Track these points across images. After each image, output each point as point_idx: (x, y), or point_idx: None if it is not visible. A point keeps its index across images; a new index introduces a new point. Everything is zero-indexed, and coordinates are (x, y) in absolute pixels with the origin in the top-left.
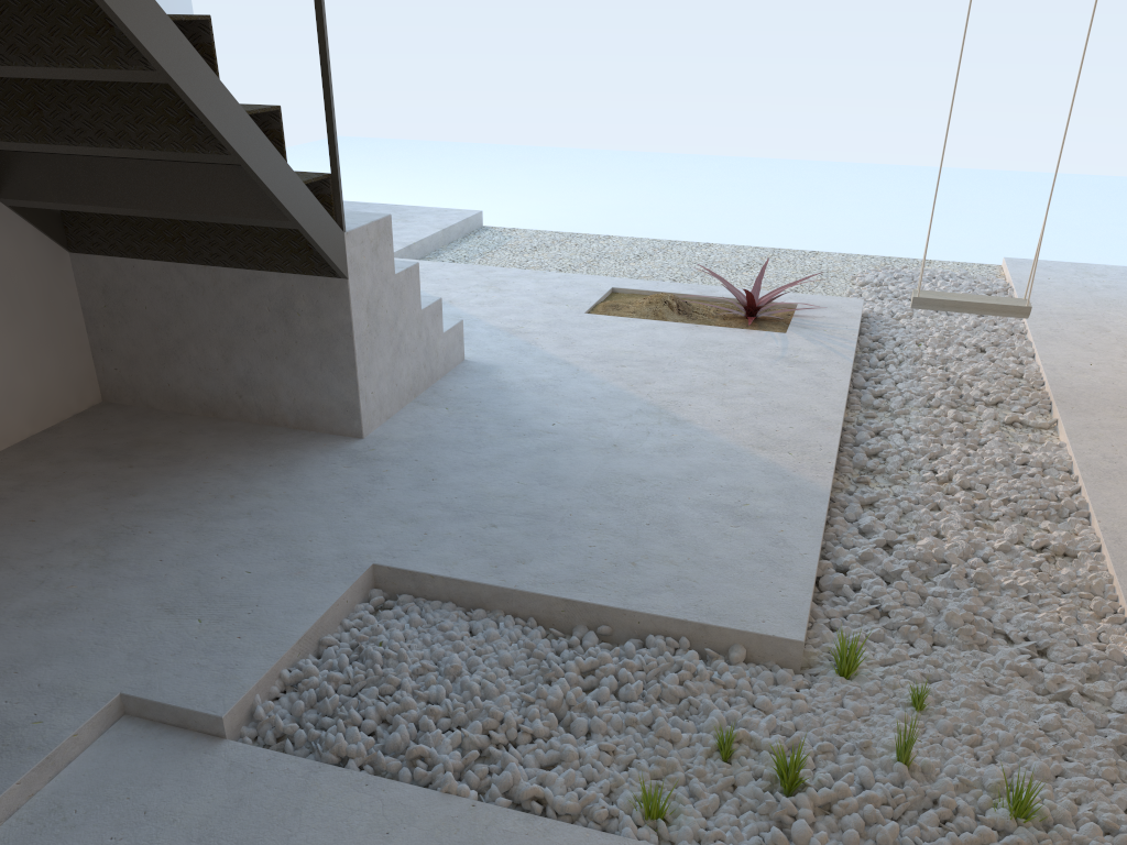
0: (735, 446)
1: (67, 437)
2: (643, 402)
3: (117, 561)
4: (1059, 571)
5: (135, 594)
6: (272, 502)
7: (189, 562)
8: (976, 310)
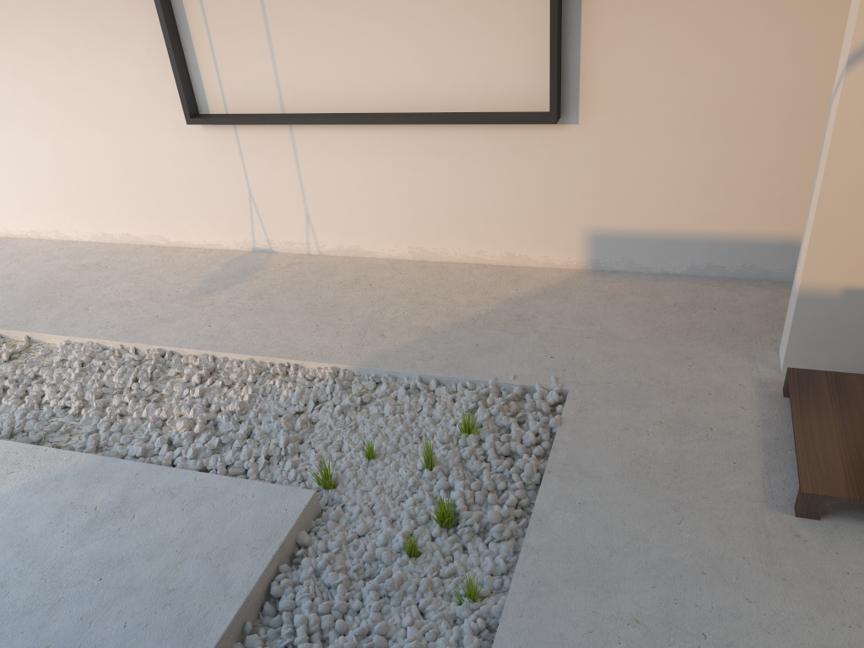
0: None
1: None
2: None
3: None
4: (231, 378)
5: None
6: None
7: None
8: None
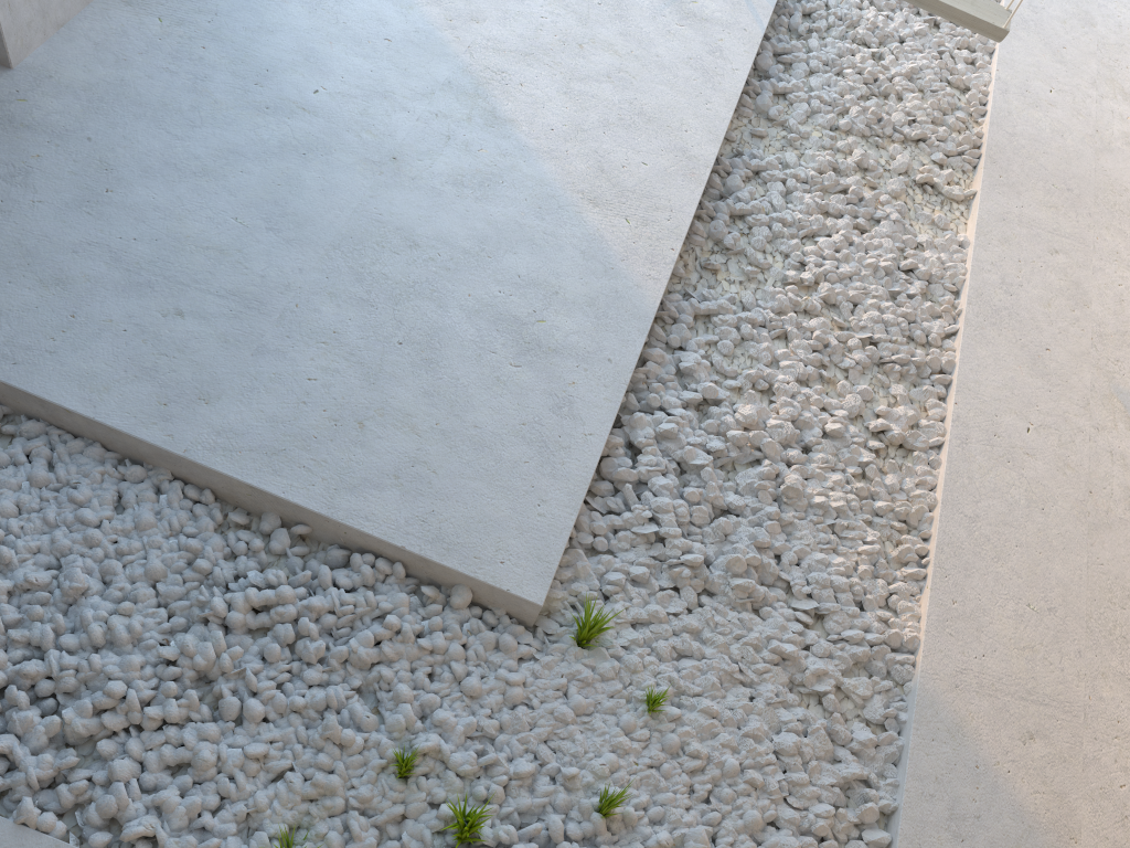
0: (560, 191)
1: None
2: (458, 64)
3: None
4: (884, 477)
5: None
6: None
7: None
8: (940, 14)
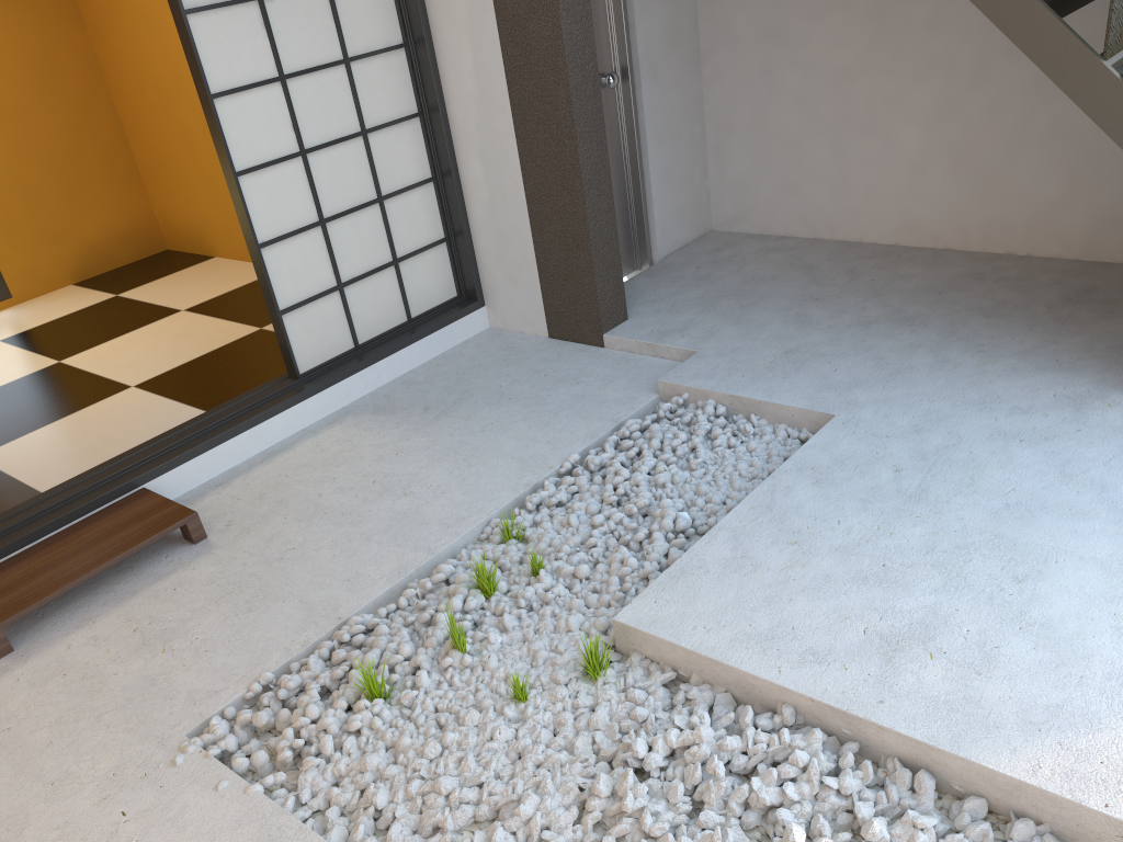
0: None
1: (1119, 275)
2: None
3: (865, 327)
4: None
5: (813, 339)
6: (966, 367)
7: (856, 349)
8: None
